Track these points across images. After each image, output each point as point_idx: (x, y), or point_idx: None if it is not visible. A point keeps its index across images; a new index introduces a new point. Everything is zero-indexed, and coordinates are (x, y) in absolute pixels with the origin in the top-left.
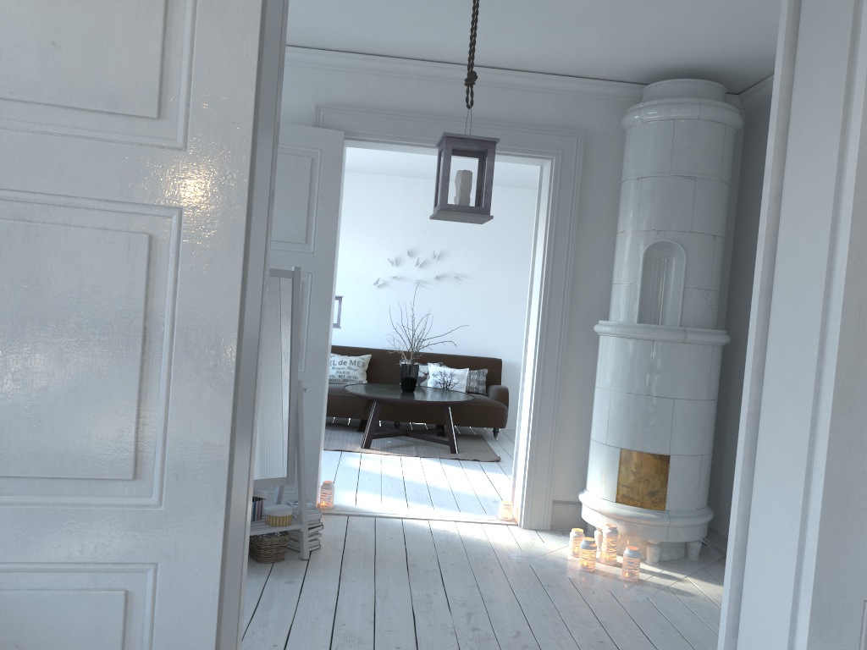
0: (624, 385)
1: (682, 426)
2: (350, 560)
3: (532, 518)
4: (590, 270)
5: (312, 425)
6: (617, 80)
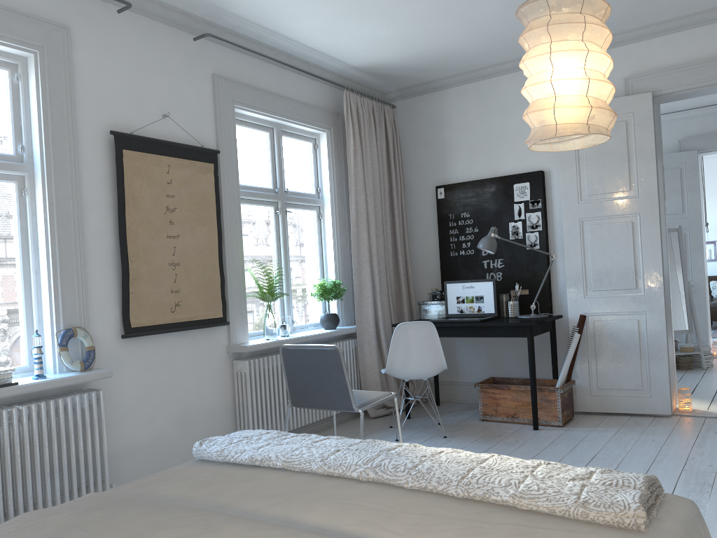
0: None
1: None
2: None
3: None
4: None
5: (700, 308)
6: None
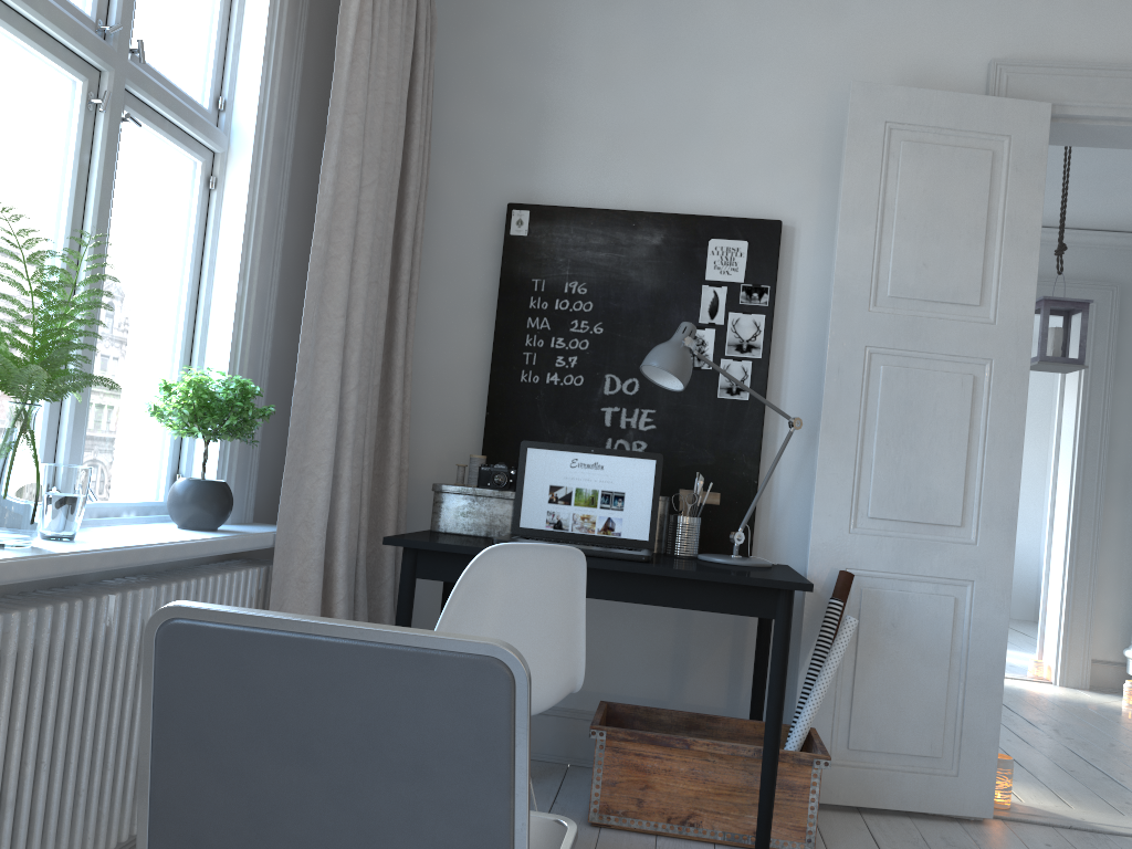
0: None
1: None
2: None
3: (1069, 676)
4: (1127, 422)
5: None
6: None
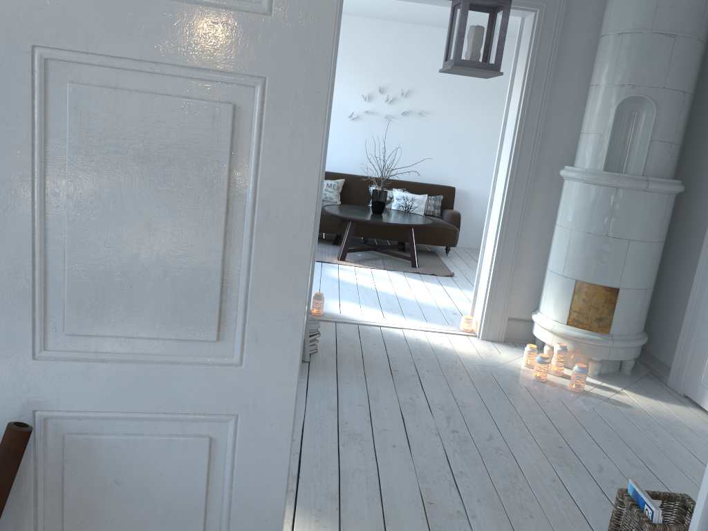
0: (585, 226)
1: (633, 264)
2: (343, 364)
3: (490, 331)
4: (560, 119)
5: None
6: None
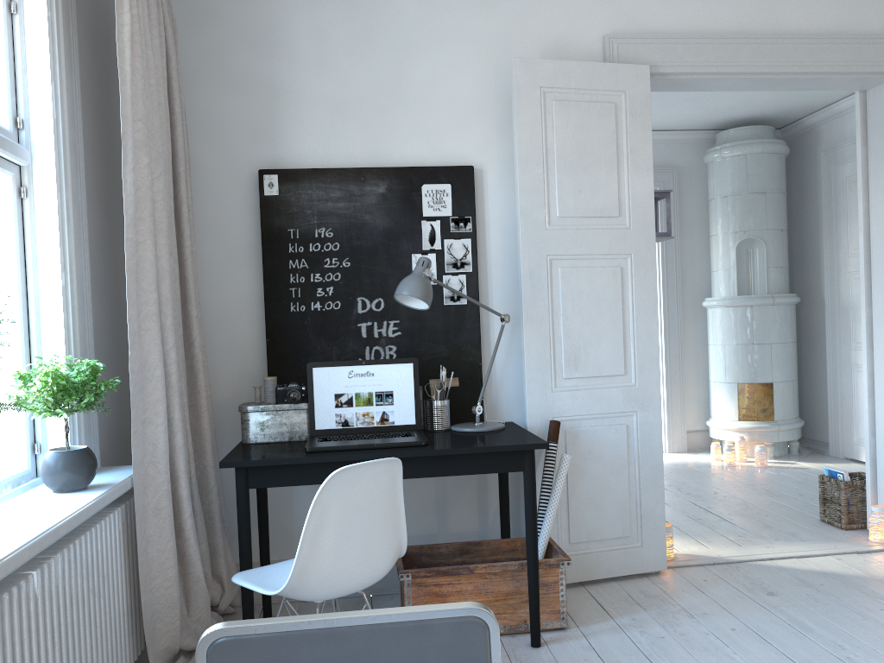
0: (734, 339)
1: (778, 361)
2: None
3: (674, 445)
4: (691, 264)
5: None
6: (695, 129)
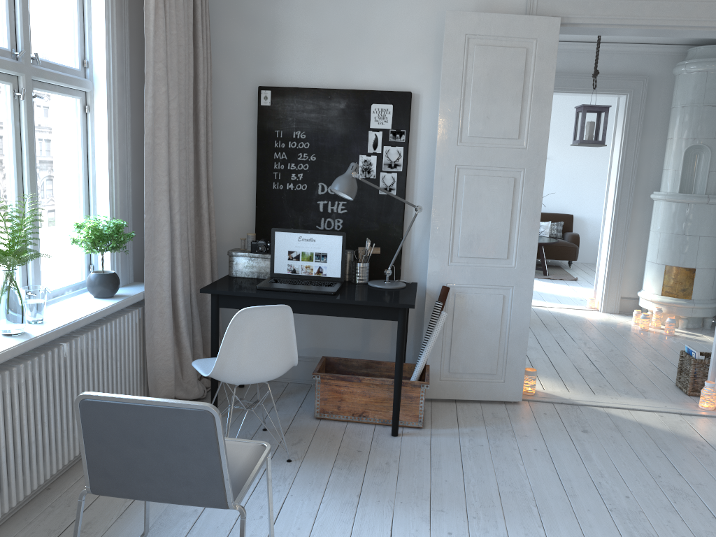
0: (669, 229)
1: (703, 252)
2: None
3: (608, 306)
4: (648, 161)
5: None
6: (671, 44)
